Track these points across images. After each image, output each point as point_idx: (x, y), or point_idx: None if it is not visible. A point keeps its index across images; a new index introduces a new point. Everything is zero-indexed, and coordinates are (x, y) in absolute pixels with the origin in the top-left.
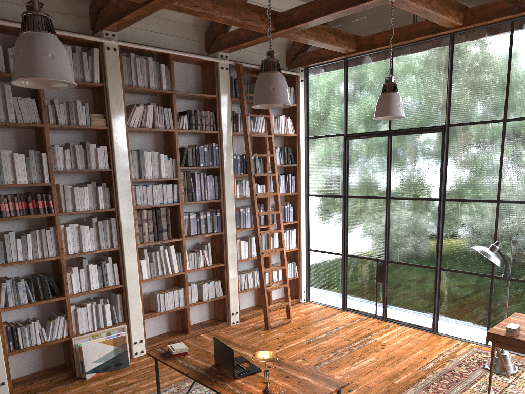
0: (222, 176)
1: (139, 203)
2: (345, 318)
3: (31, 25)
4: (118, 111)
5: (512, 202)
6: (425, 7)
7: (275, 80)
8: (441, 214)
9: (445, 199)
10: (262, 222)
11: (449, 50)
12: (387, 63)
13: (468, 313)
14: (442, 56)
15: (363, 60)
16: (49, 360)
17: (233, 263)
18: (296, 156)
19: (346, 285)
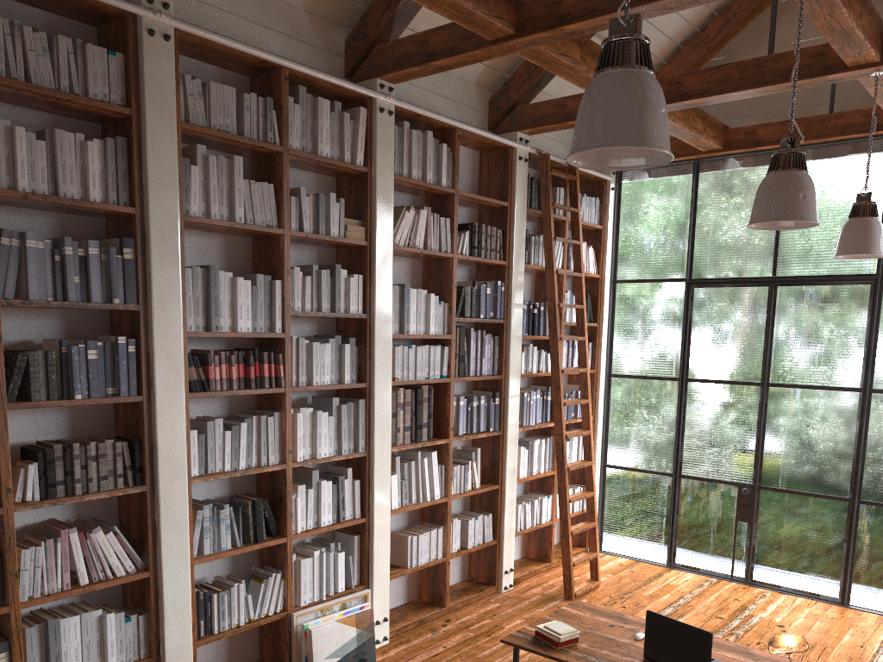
0: (506, 336)
1: (398, 377)
2: (684, 581)
3: (634, 58)
4: (386, 217)
5: None
6: None
7: (806, 183)
8: (865, 414)
9: (873, 390)
10: (548, 417)
11: None
12: None
13: None
14: (875, 167)
15: (728, 163)
16: (238, 654)
17: (512, 484)
18: (595, 310)
19: (676, 525)
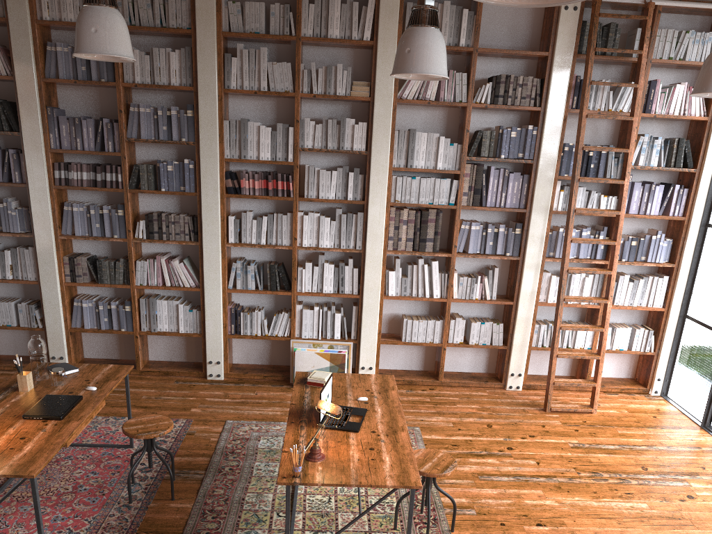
0: (534, 175)
1: (398, 200)
2: (687, 439)
3: None
4: (386, 78)
5: None
6: None
7: (413, 38)
8: None
9: None
10: (598, 255)
11: None
12: None
13: None
14: None
15: None
16: (277, 357)
17: (527, 305)
18: (698, 155)
19: None
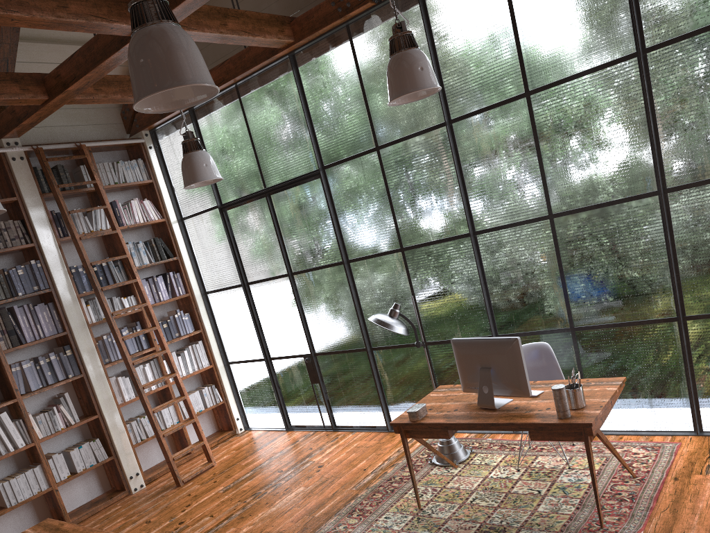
0: (59, 300)
1: None
2: (286, 441)
3: None
4: None
5: (416, 247)
6: (219, 32)
7: None
8: (349, 281)
9: (349, 260)
10: (144, 346)
11: (294, 75)
12: (237, 104)
13: (416, 395)
14: (290, 84)
15: (210, 106)
16: None
17: (111, 411)
18: (173, 247)
19: (282, 397)
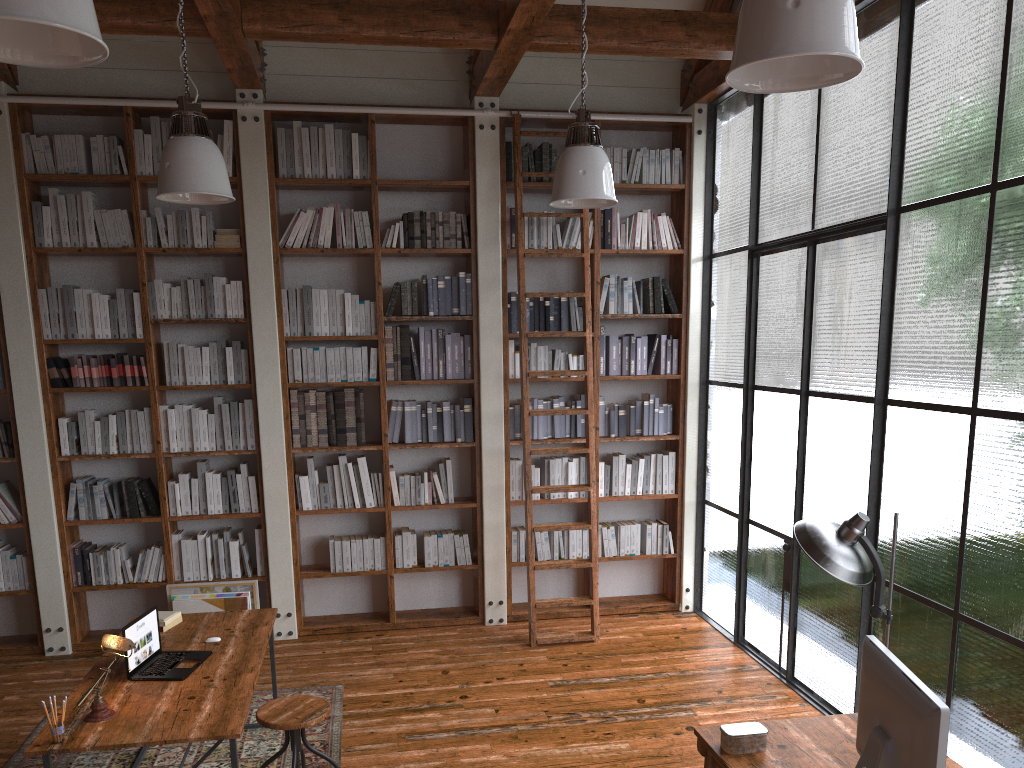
0: (477, 335)
1: (299, 379)
2: (710, 660)
3: None
4: (259, 222)
5: (999, 415)
6: None
7: (173, 150)
8: (873, 439)
9: (887, 400)
10: (579, 432)
11: (900, 16)
12: None
13: None
14: (895, 34)
15: None
16: None
17: (495, 505)
18: (681, 297)
19: (745, 588)
